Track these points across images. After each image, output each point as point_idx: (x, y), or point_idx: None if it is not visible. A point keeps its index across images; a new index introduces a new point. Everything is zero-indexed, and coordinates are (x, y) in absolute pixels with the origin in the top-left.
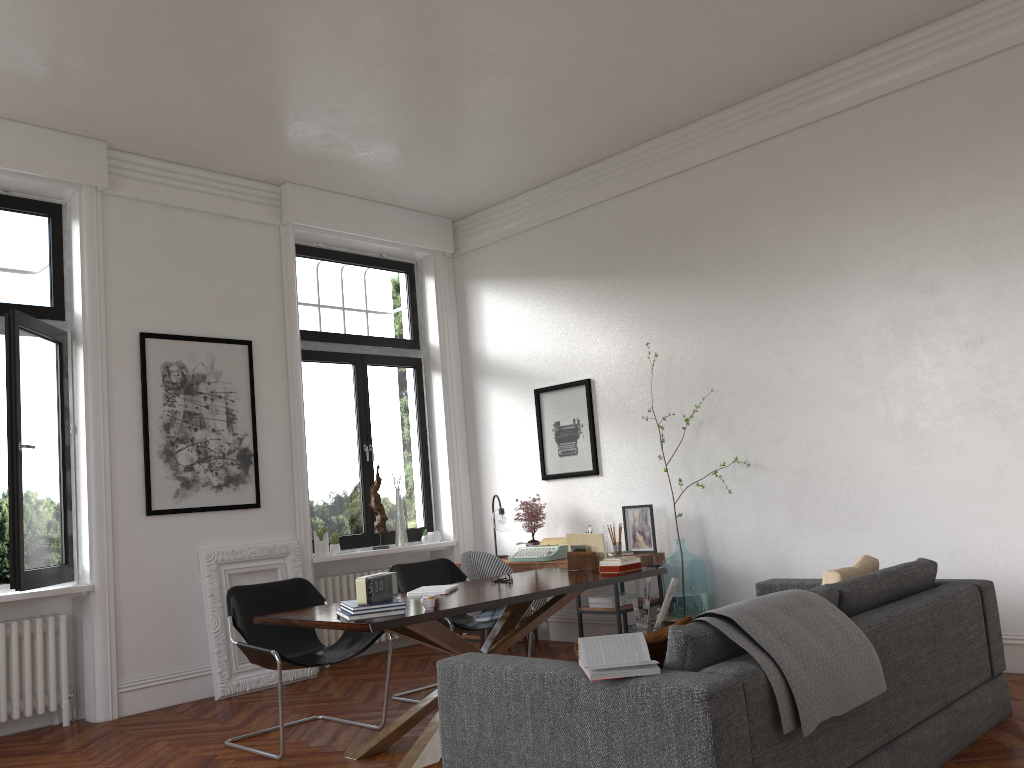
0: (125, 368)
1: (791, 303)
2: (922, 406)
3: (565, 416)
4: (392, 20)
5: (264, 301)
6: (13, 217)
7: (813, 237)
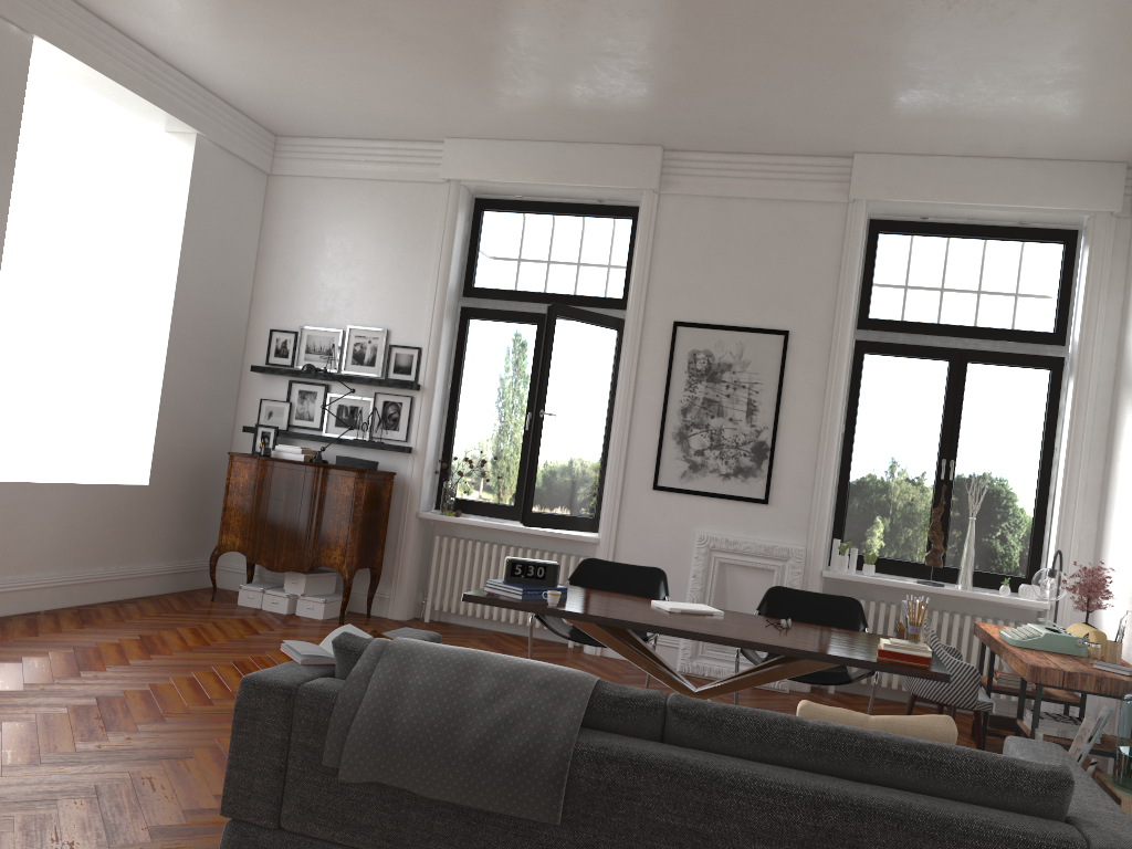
0: (655, 354)
1: None
2: None
3: None
4: None
5: (813, 288)
6: (604, 223)
7: None
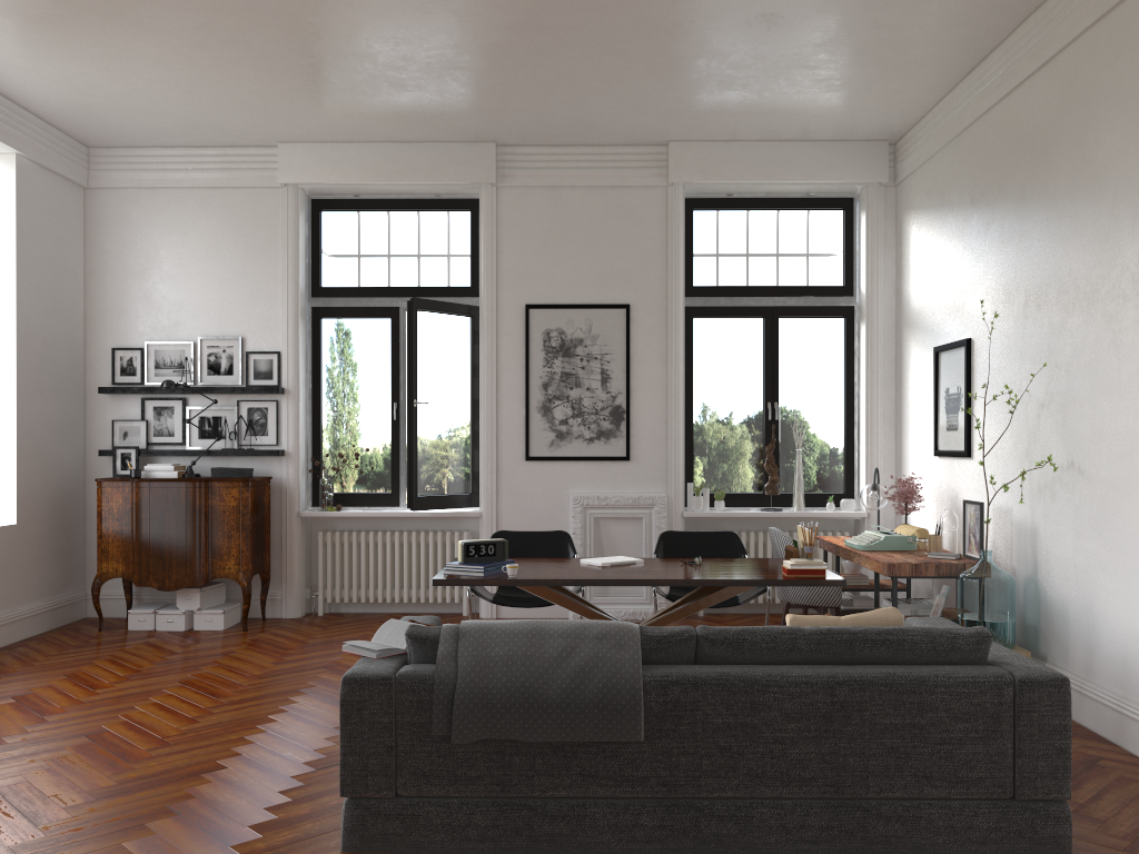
0: (512, 336)
1: (1121, 248)
2: None
3: (952, 382)
4: (570, 10)
5: (646, 264)
6: (443, 216)
7: None
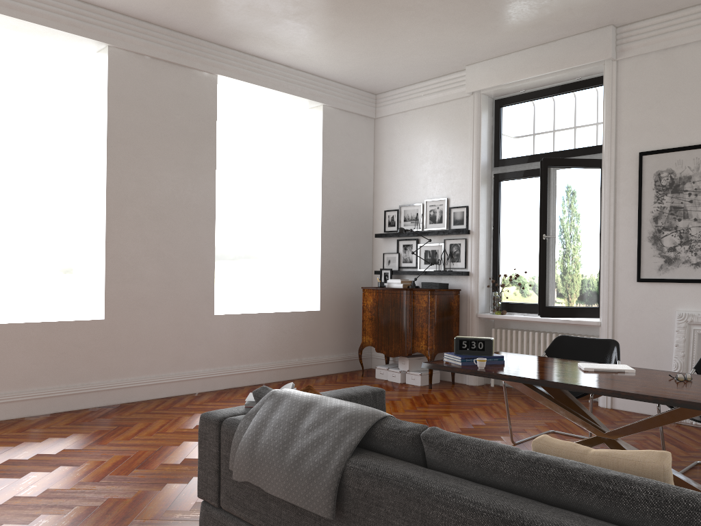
0: (628, 180)
1: None
2: None
3: None
4: None
5: None
6: (583, 93)
7: None
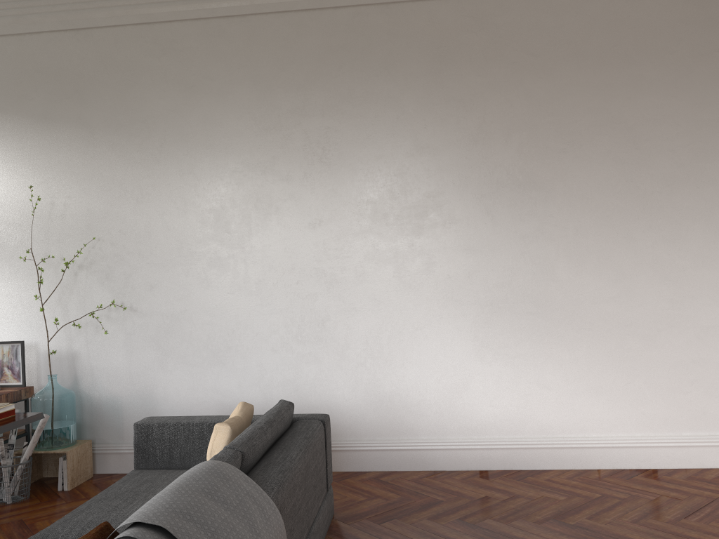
0: None
1: (174, 171)
2: (273, 269)
3: None
4: None
5: None
6: None
7: (198, 117)
